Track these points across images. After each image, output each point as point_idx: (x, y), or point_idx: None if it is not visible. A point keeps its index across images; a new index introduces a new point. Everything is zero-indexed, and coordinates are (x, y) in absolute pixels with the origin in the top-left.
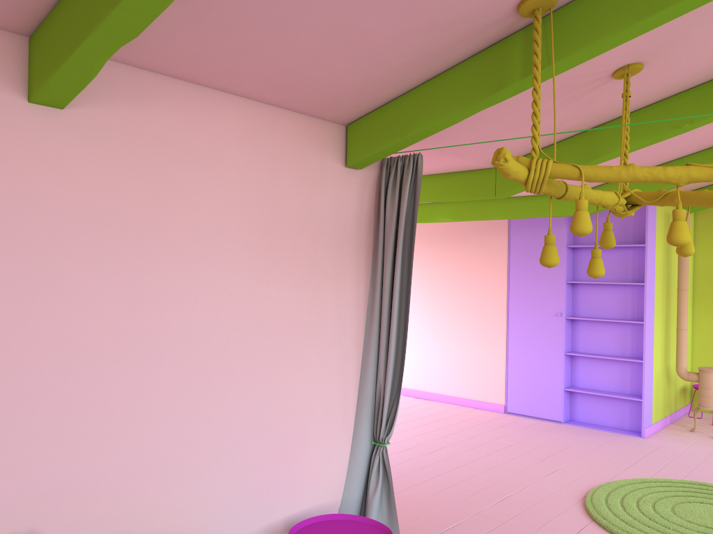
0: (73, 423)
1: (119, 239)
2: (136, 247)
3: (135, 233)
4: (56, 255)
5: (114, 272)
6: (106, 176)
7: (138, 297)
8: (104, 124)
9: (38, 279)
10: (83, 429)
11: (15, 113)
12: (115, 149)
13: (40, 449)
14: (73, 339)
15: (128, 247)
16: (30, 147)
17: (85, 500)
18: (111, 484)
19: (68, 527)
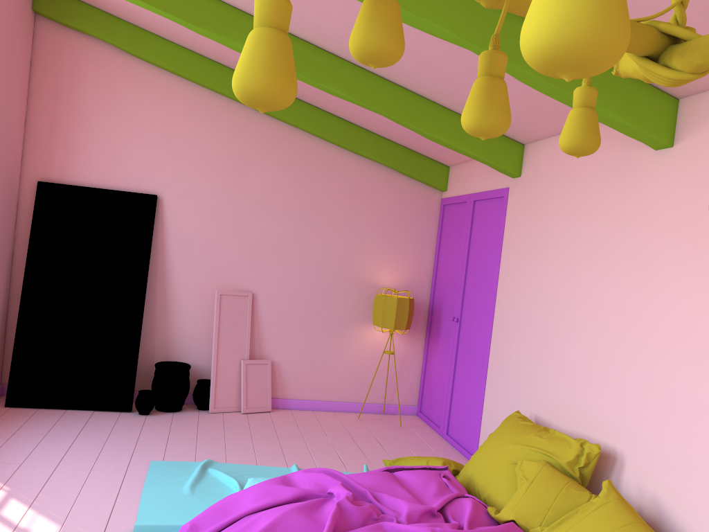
0: (650, 388)
1: (696, 243)
2: (708, 250)
3: (708, 237)
4: (656, 257)
5: (689, 272)
6: (693, 191)
7: (704, 296)
8: (697, 147)
9: (645, 274)
10: (655, 396)
11: (648, 161)
12: (702, 166)
13: (632, 397)
14: (658, 323)
15: (702, 250)
16: (652, 181)
17: (650, 454)
18: (666, 454)
19: (638, 467)
